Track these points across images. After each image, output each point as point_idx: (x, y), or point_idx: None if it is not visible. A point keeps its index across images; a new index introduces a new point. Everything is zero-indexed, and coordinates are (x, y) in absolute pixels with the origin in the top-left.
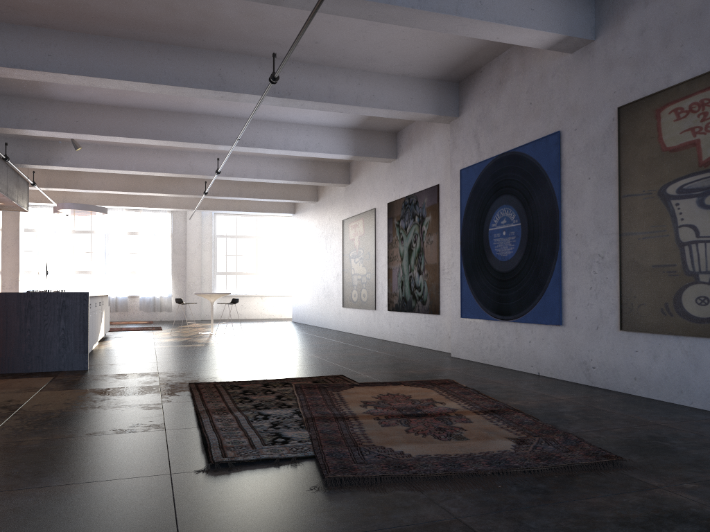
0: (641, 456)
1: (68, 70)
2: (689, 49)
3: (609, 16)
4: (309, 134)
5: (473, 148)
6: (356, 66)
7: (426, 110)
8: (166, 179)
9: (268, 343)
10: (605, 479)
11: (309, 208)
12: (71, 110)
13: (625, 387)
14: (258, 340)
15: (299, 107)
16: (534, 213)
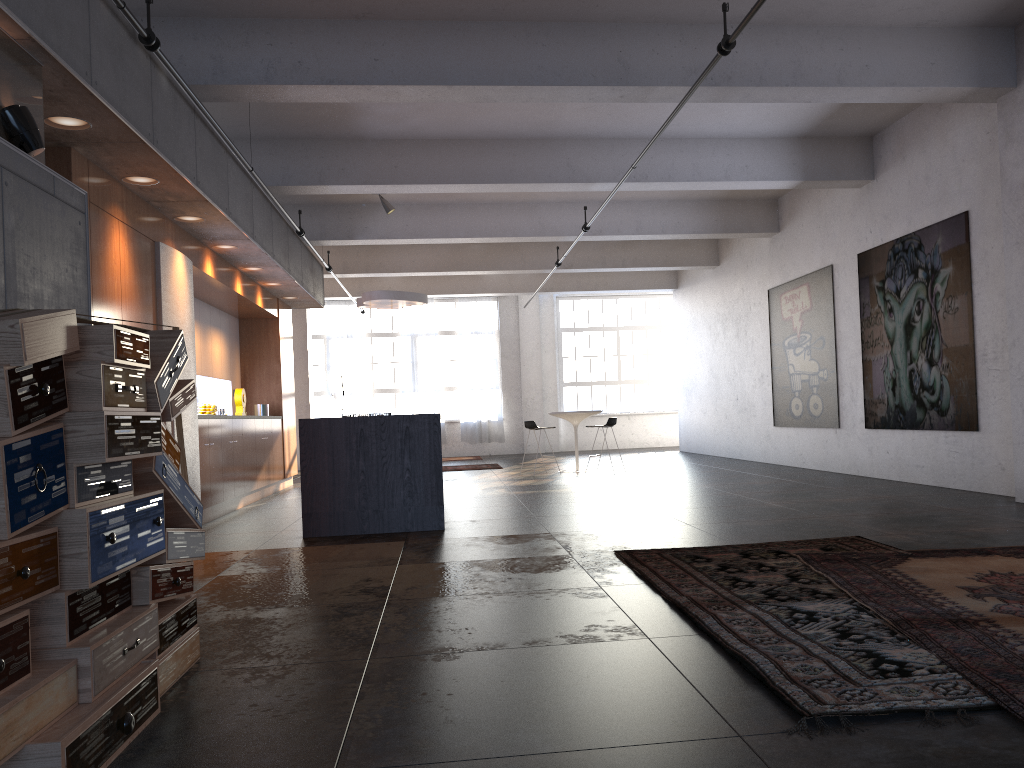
0: None
1: (402, 79)
2: None
3: None
4: (731, 152)
5: None
6: (838, 19)
7: (959, 81)
8: (499, 248)
9: (676, 484)
10: None
11: (703, 277)
12: (387, 151)
13: None
14: (657, 480)
15: (740, 101)
16: None
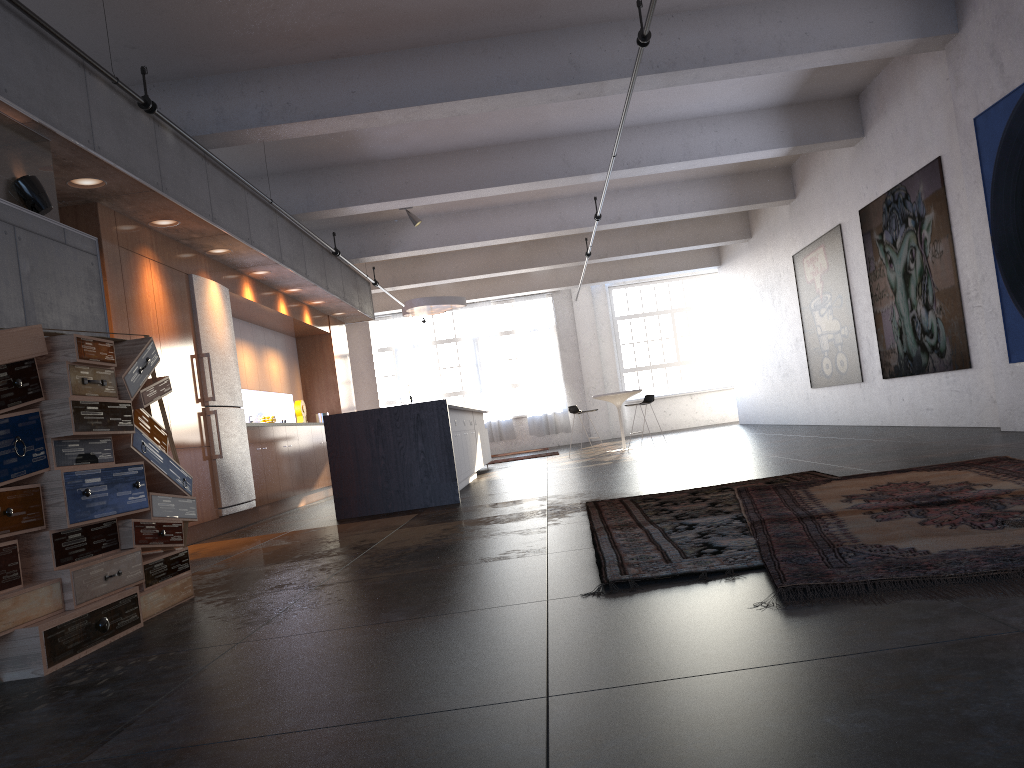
0: None
1: (377, 105)
2: None
3: None
4: (718, 129)
5: (991, 76)
6: None
7: (899, 35)
8: (535, 246)
9: (702, 450)
10: None
11: (740, 251)
12: (397, 169)
13: None
14: (689, 449)
15: (692, 82)
16: None
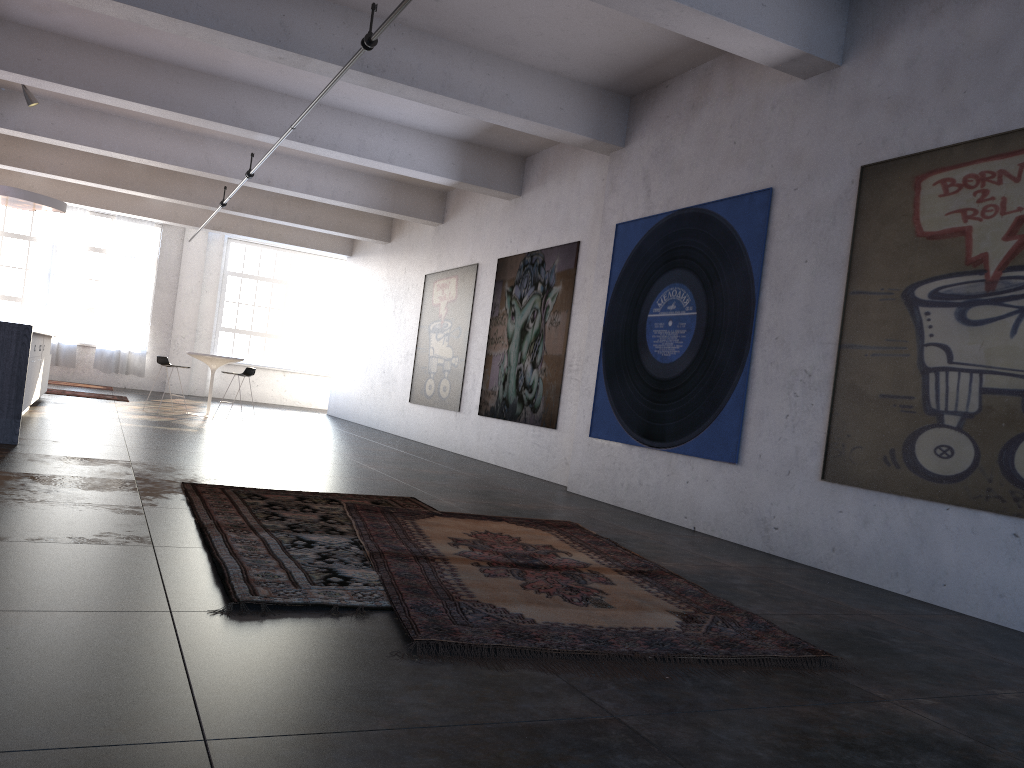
0: (854, 656)
1: None
2: (975, 98)
3: (866, 34)
4: (398, 138)
5: (640, 196)
6: (488, 47)
7: (580, 130)
8: (164, 174)
9: (296, 440)
10: (812, 681)
11: (375, 250)
12: (31, 40)
13: (818, 560)
14: (280, 434)
15: (394, 94)
16: (719, 300)
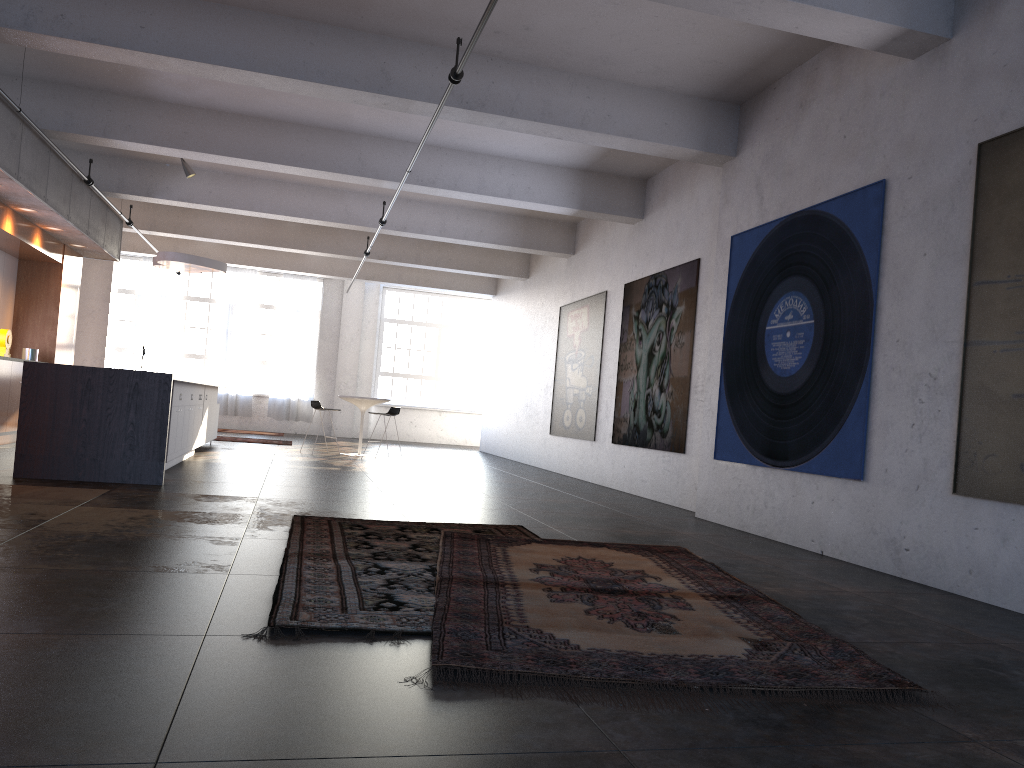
0: (954, 689)
1: (166, 50)
2: None
3: (976, 0)
4: (516, 173)
5: (753, 204)
6: (586, 69)
7: (687, 143)
8: (315, 230)
9: (433, 475)
10: (886, 717)
11: (516, 287)
12: (178, 116)
13: (954, 584)
14: (420, 470)
15: (497, 127)
16: (836, 305)
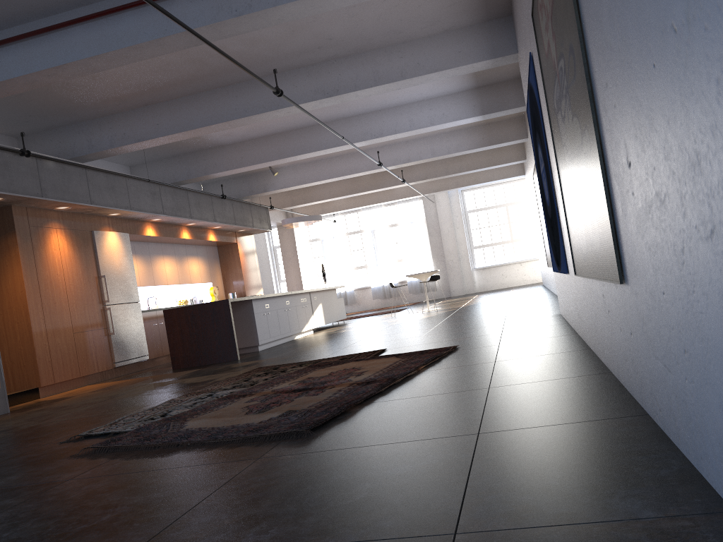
0: (347, 427)
1: (171, 131)
2: None
3: None
4: (432, 107)
5: (525, 85)
6: (392, 41)
7: (478, 58)
8: (380, 175)
9: (440, 316)
10: (249, 449)
11: (526, 167)
12: (236, 149)
13: (589, 341)
14: (441, 314)
15: (358, 98)
16: (543, 149)
